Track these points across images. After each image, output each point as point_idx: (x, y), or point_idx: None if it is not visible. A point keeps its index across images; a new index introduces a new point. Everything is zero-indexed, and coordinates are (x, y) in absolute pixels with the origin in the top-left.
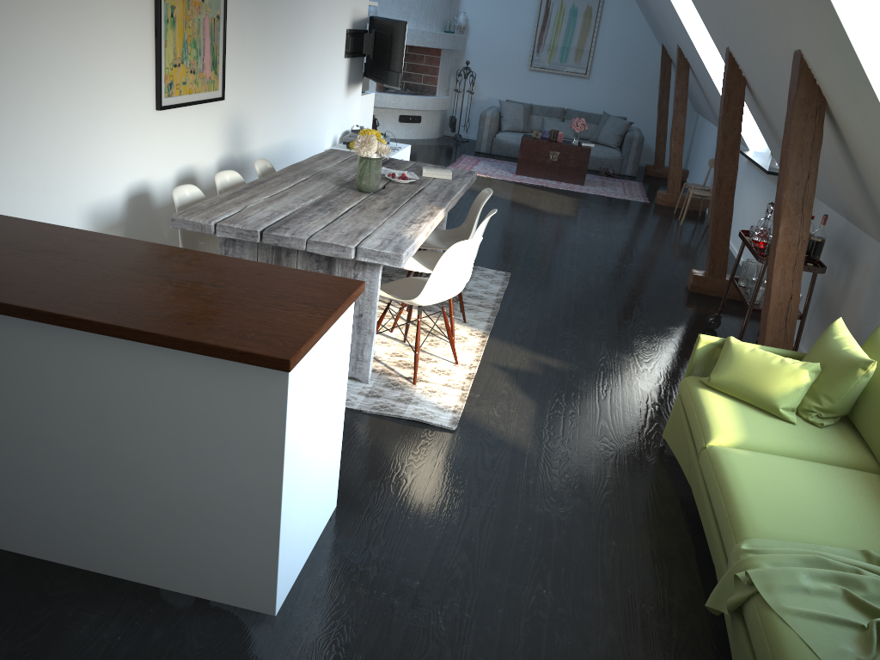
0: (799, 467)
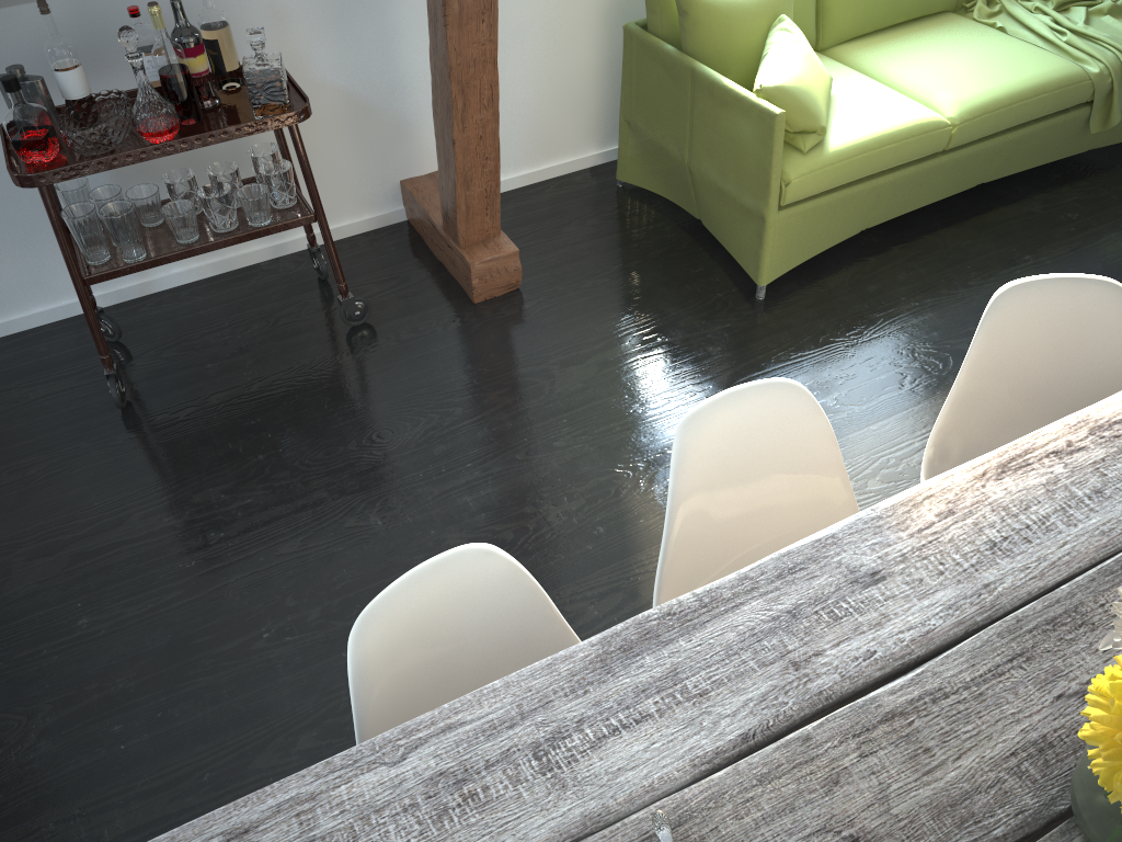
0: (915, 68)
